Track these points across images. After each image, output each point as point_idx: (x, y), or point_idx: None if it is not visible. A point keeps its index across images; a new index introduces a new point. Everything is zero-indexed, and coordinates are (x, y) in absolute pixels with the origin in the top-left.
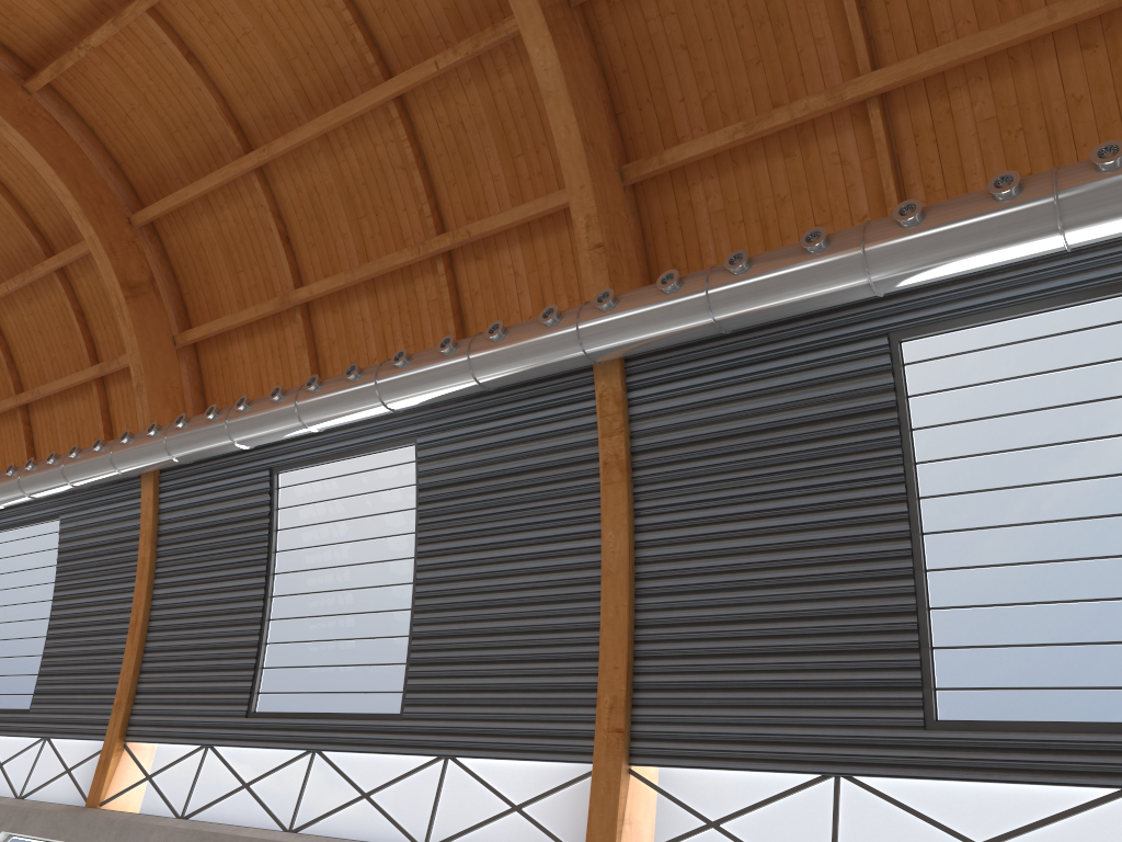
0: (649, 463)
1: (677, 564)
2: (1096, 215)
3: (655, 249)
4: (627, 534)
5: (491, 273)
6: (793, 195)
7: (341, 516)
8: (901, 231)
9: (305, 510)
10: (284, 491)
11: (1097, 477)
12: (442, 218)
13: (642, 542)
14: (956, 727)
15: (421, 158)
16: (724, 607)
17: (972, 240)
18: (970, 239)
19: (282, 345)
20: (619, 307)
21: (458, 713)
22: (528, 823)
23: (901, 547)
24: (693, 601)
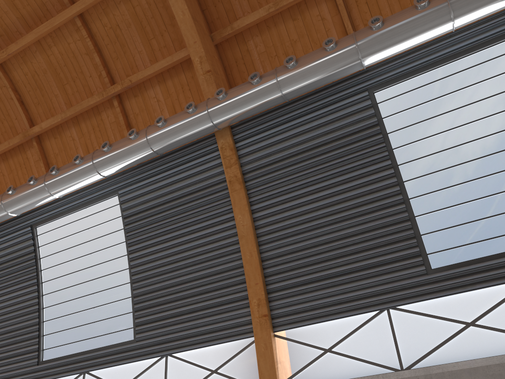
0: (253, 177)
1: (279, 224)
2: (468, 8)
3: (232, 76)
4: (249, 214)
5: (144, 103)
6: (300, 39)
7: (78, 243)
8: (374, 31)
9: (56, 244)
10: (41, 236)
11: (482, 137)
12: (112, 78)
13: (257, 217)
14: (442, 270)
15: (96, 47)
16: (309, 240)
17: (410, 30)
18: (409, 29)
19: (26, 162)
20: (229, 95)
21: (169, 330)
22: (223, 378)
23: (394, 190)
24: (291, 241)
